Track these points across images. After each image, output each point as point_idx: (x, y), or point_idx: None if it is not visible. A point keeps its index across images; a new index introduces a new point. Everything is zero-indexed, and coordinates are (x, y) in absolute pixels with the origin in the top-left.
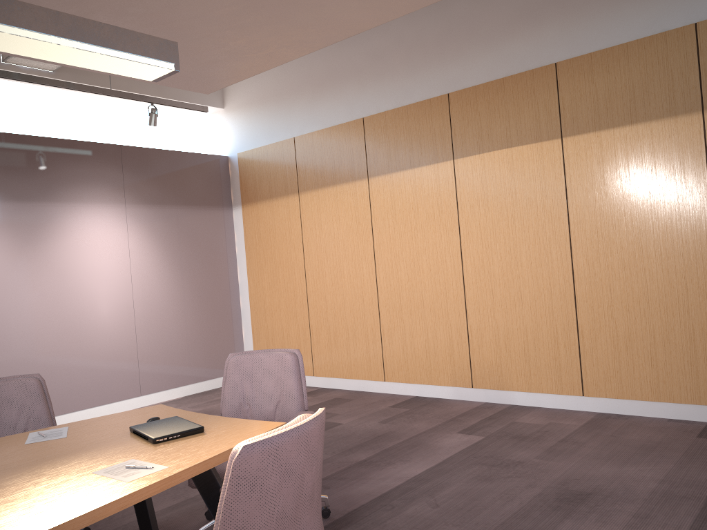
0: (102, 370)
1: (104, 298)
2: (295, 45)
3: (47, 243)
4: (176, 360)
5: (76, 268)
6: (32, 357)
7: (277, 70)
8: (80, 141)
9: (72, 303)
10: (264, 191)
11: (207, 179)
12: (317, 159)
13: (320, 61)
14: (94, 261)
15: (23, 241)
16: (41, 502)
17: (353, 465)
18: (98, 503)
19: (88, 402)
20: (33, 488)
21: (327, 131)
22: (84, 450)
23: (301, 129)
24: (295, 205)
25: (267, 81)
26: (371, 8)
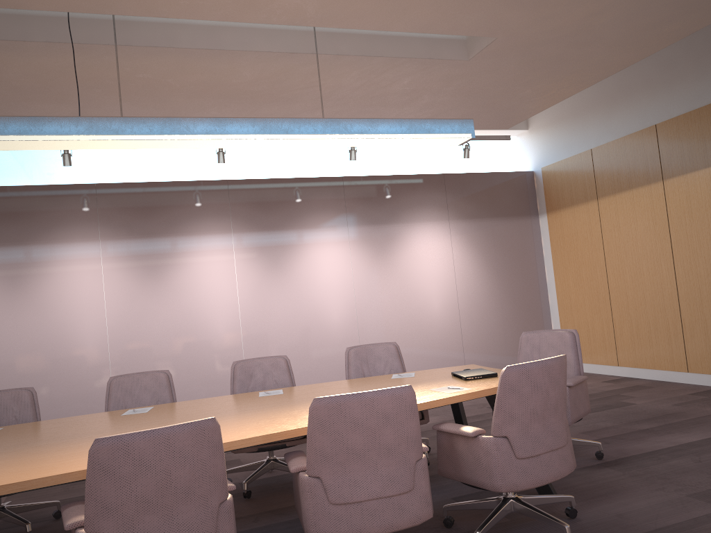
0: (436, 352)
1: (435, 295)
2: (572, 85)
3: (394, 255)
4: (493, 347)
5: (414, 273)
6: (387, 339)
7: None
8: (414, 175)
9: (412, 300)
10: (566, 199)
11: (515, 193)
12: (613, 167)
13: (612, 78)
14: (427, 266)
15: (378, 254)
16: None
17: (635, 431)
18: (432, 399)
19: None
20: None
21: (621, 140)
22: (424, 382)
23: (597, 141)
24: (595, 210)
25: (565, 101)
26: (632, 49)
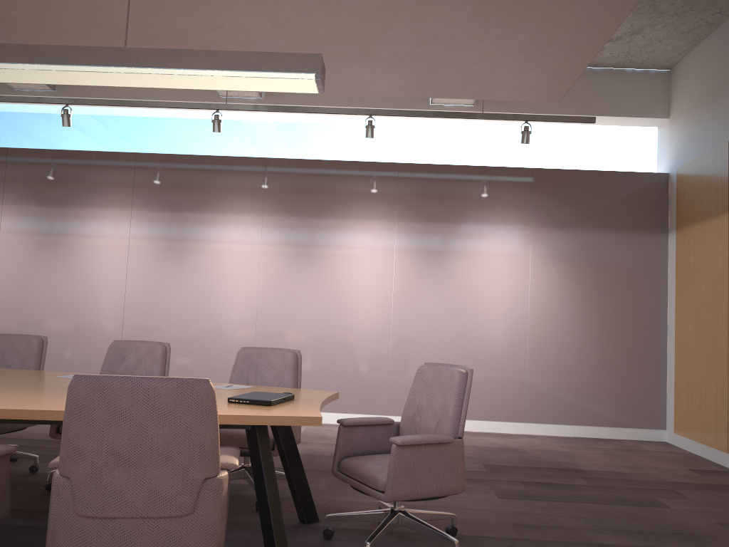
0: (487, 387)
1: (498, 317)
2: (584, 26)
3: (449, 261)
4: (571, 395)
5: (473, 286)
6: (425, 360)
7: (718, 61)
8: (491, 167)
9: (465, 318)
10: (696, 212)
11: (635, 200)
12: None
13: None
14: (491, 280)
15: (429, 257)
16: None
17: (584, 543)
18: None
19: (470, 414)
20: None
21: None
22: None
23: None
24: (724, 227)
25: (708, 77)
26: None
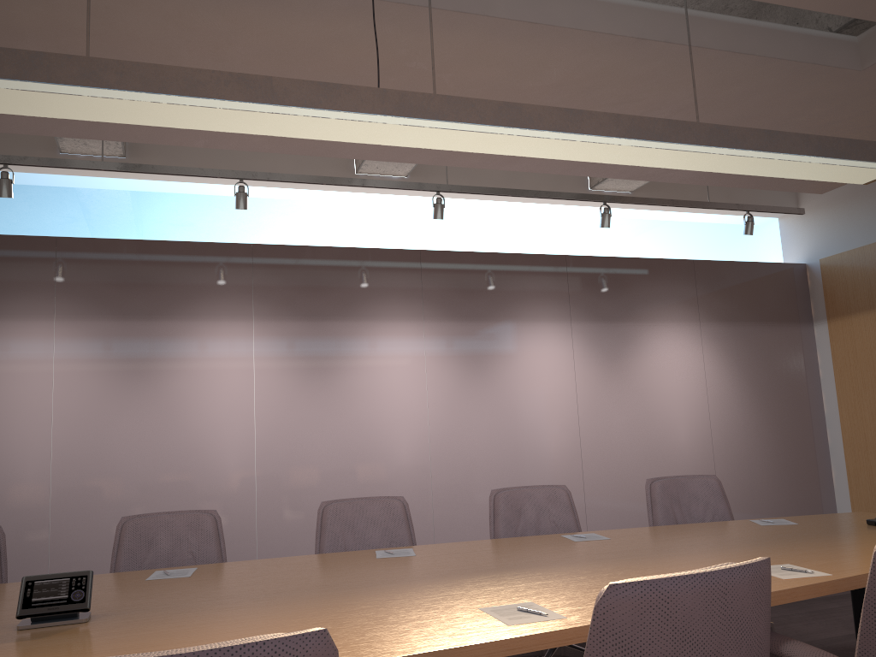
0: None
1: (682, 423)
2: None
3: (629, 364)
4: (757, 499)
5: (655, 390)
6: (619, 479)
7: None
8: (656, 259)
9: (652, 427)
10: (861, 301)
11: (783, 291)
12: None
13: None
14: (671, 382)
15: (609, 361)
16: (867, 552)
17: None
18: None
19: None
20: (839, 546)
21: None
22: (840, 531)
23: None
24: None
25: None
26: None
